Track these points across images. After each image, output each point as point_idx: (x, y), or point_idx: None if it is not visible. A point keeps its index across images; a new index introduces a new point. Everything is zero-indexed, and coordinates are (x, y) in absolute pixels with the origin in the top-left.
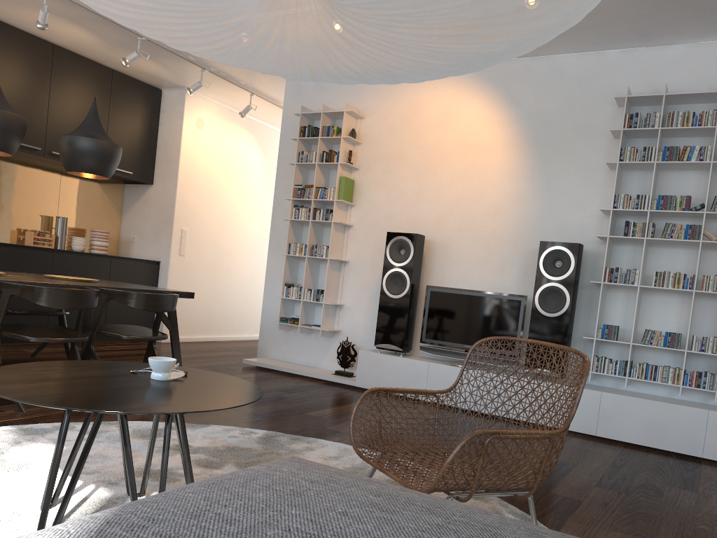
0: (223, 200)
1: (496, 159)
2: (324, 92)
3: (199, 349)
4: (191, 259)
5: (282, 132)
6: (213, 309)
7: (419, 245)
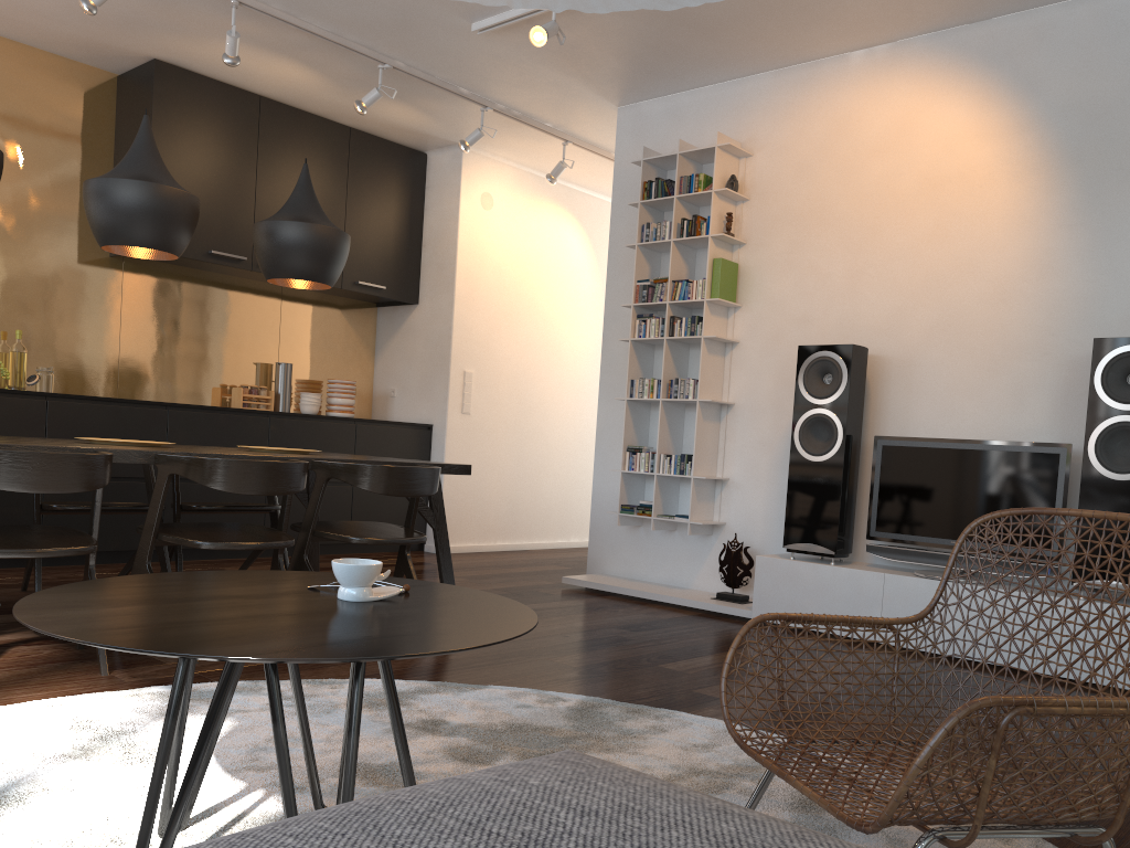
0: (528, 322)
1: (997, 198)
2: (681, 121)
3: (495, 562)
4: (481, 419)
5: (614, 196)
6: (518, 499)
7: (857, 365)
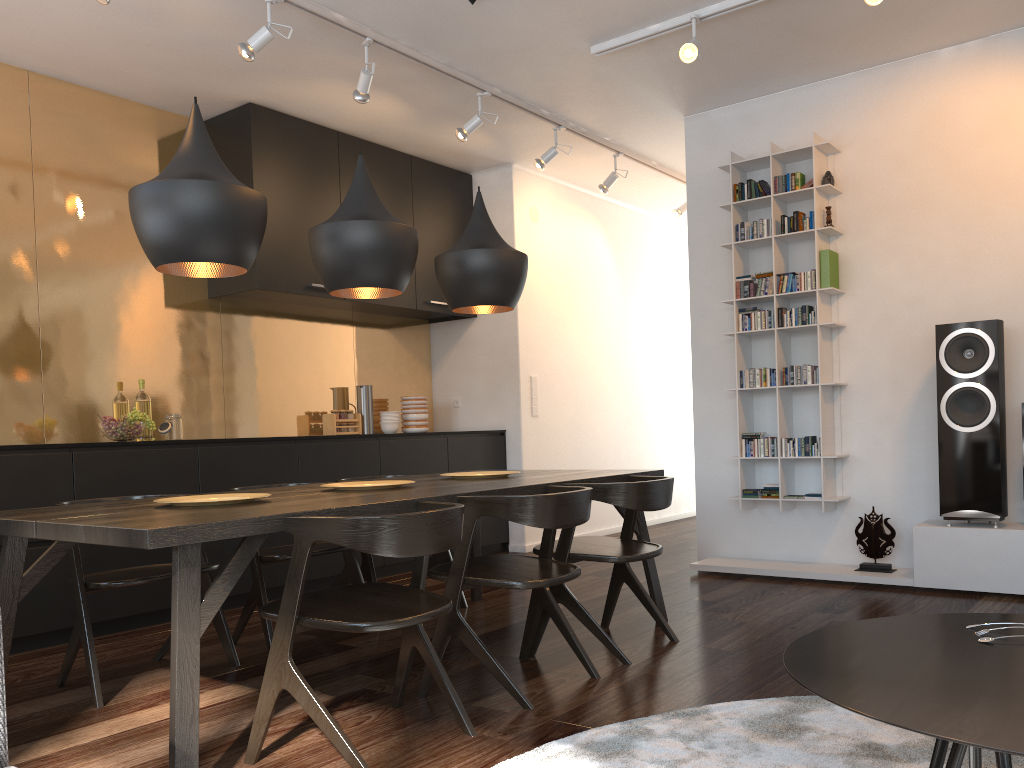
0: (573, 324)
1: None
2: (757, 126)
3: None
4: (546, 420)
5: (690, 200)
6: None
7: (1000, 338)
